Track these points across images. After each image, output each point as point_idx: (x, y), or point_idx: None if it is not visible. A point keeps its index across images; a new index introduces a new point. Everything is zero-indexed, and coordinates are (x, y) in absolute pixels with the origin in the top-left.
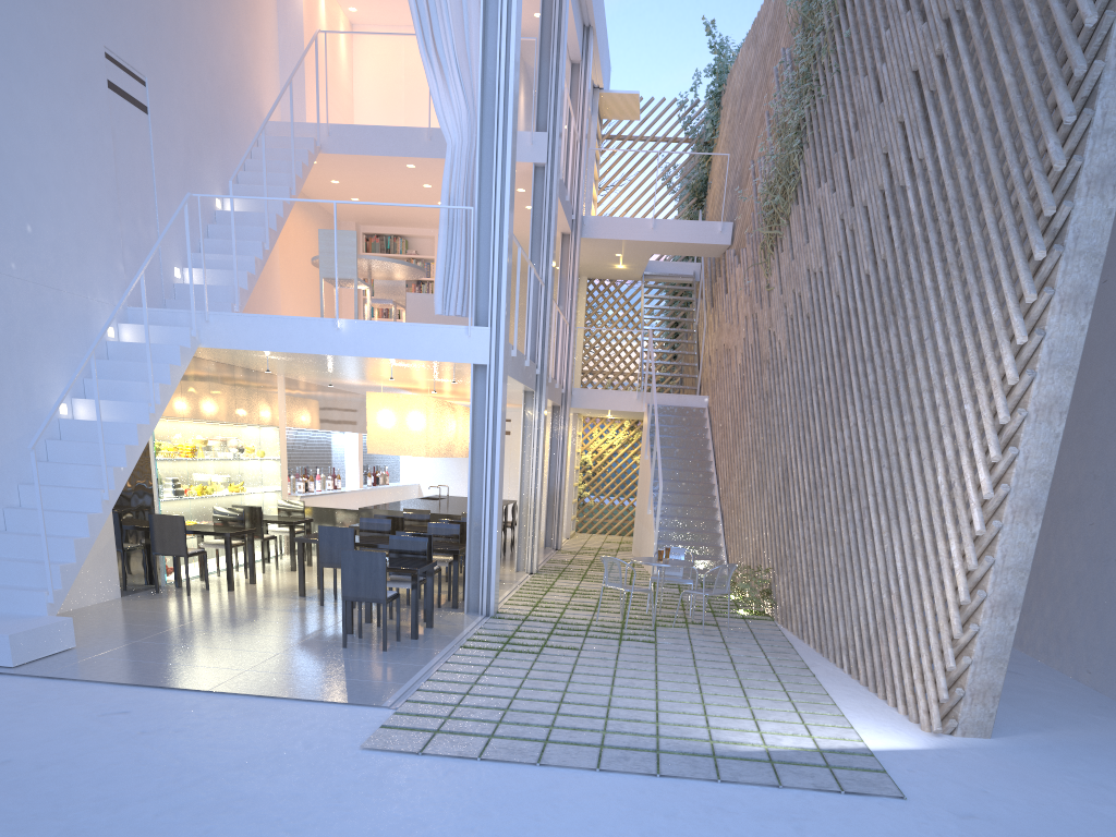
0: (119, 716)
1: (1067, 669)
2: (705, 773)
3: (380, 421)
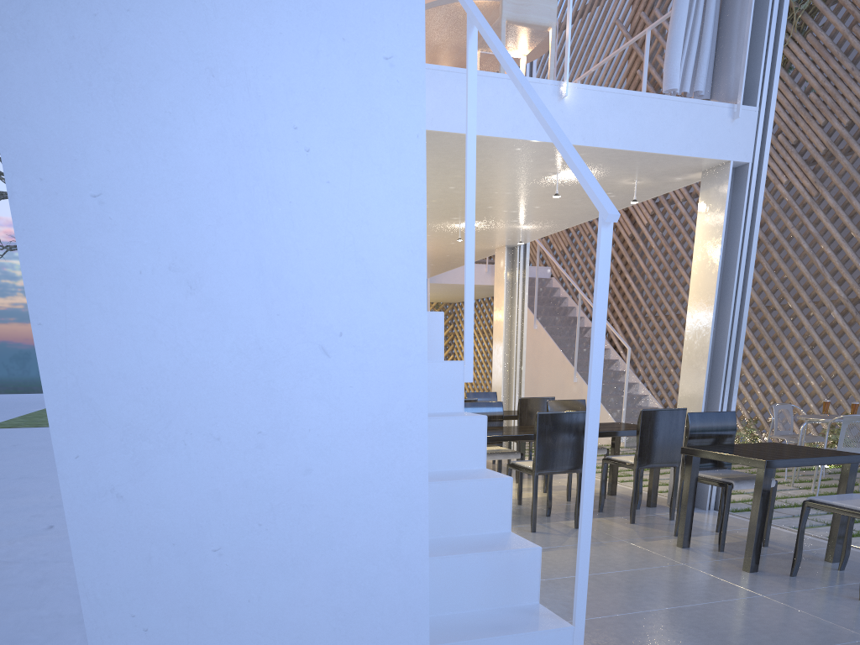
0: None
1: None
2: None
3: None
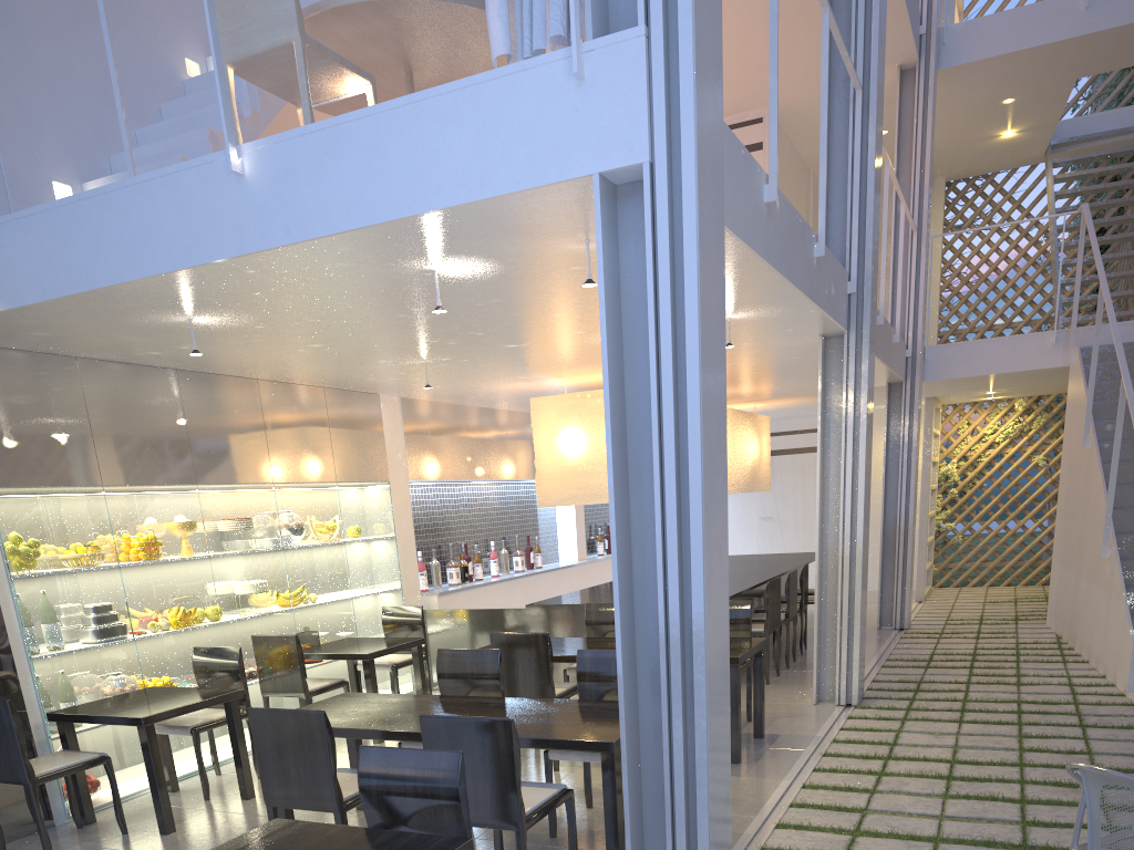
0: None
1: None
2: None
3: (556, 446)
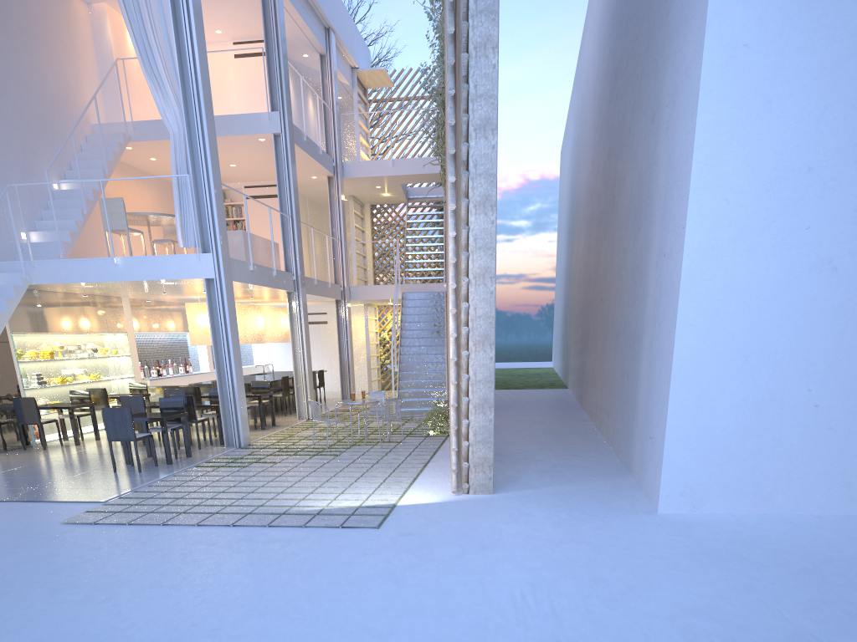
0: None
1: (616, 451)
2: (263, 522)
3: (197, 322)
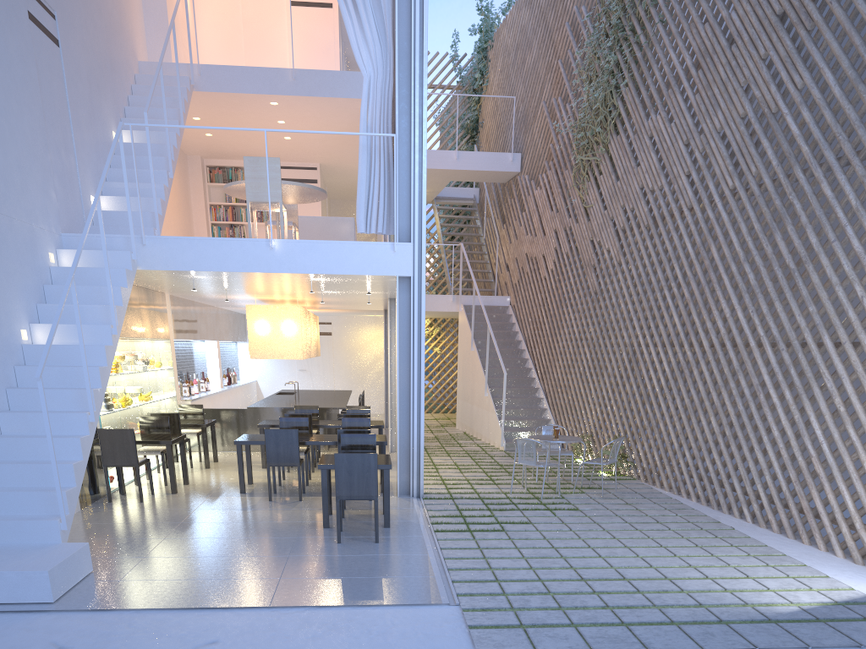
0: (213, 648)
1: None
2: (790, 641)
3: (260, 330)
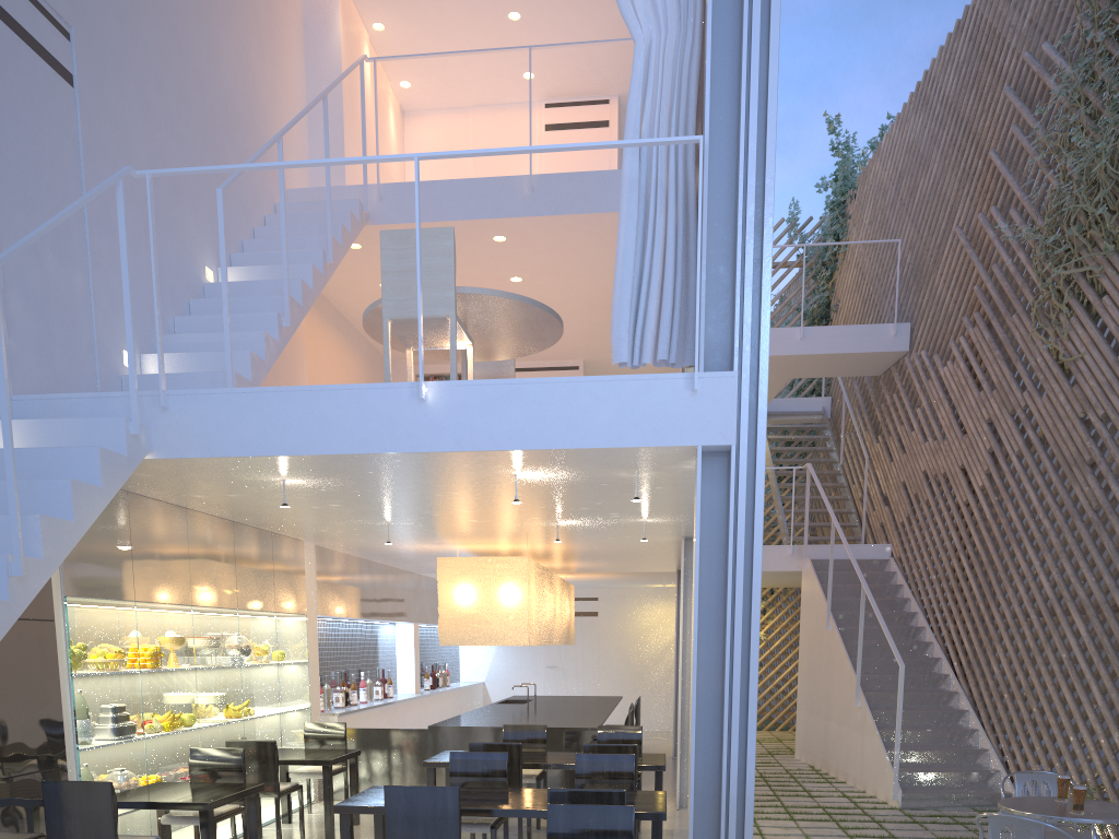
0: None
1: None
2: None
3: (459, 597)
